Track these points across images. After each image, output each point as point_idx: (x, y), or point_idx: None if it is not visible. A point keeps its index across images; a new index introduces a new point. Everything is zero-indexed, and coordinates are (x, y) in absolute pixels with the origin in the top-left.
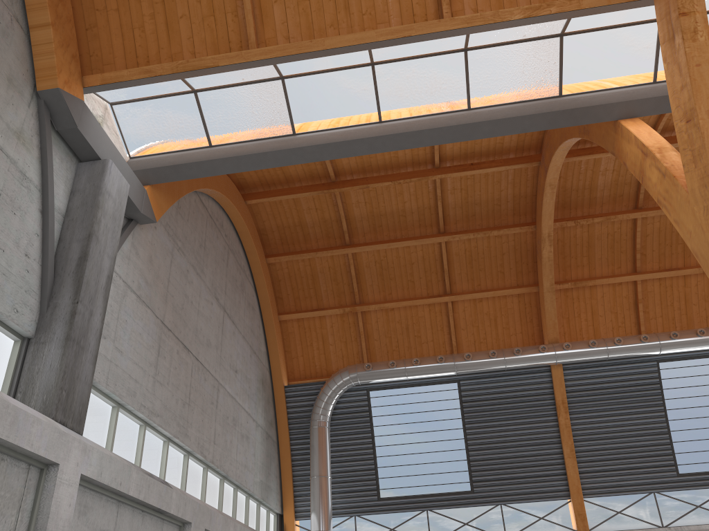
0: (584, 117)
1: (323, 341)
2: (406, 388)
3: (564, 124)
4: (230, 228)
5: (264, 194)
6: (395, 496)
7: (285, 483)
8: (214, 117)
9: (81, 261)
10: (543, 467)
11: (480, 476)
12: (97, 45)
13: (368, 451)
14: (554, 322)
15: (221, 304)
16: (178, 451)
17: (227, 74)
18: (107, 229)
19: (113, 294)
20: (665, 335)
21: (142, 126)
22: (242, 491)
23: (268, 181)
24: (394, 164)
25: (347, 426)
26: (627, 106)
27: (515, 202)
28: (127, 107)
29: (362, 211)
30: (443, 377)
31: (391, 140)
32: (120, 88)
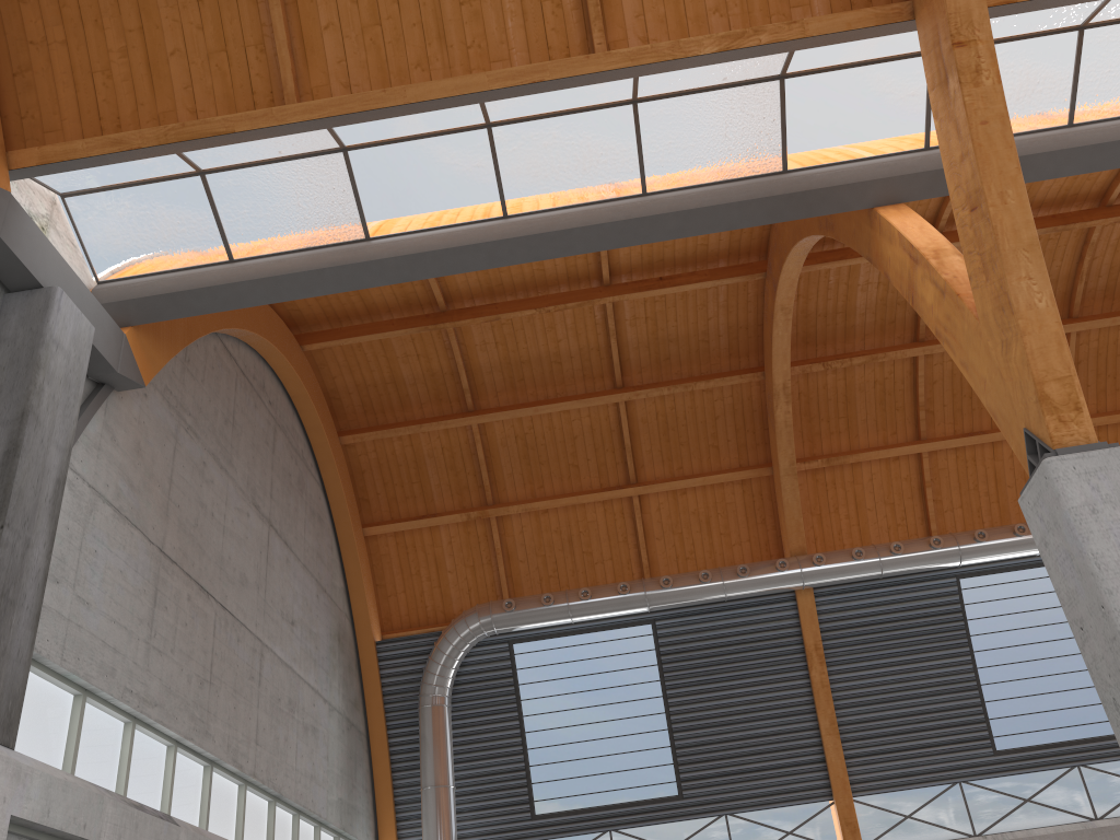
0: (823, 203)
1: (437, 567)
2: (571, 637)
3: (792, 215)
4: (277, 390)
5: (333, 334)
6: (559, 810)
7: (381, 800)
8: (236, 213)
9: (9, 458)
10: (790, 752)
11: (692, 772)
12: (32, 101)
13: (513, 741)
14: (799, 522)
15: (264, 515)
16: (195, 761)
17: (253, 144)
18: (55, 402)
19: (71, 508)
20: (966, 536)
21: (116, 230)
22: (308, 819)
23: (338, 313)
24: (539, 281)
25: (479, 702)
26: (887, 186)
27: (731, 336)
28: (89, 200)
29: (492, 357)
30: (629, 617)
31: (523, 246)
32: (72, 169)
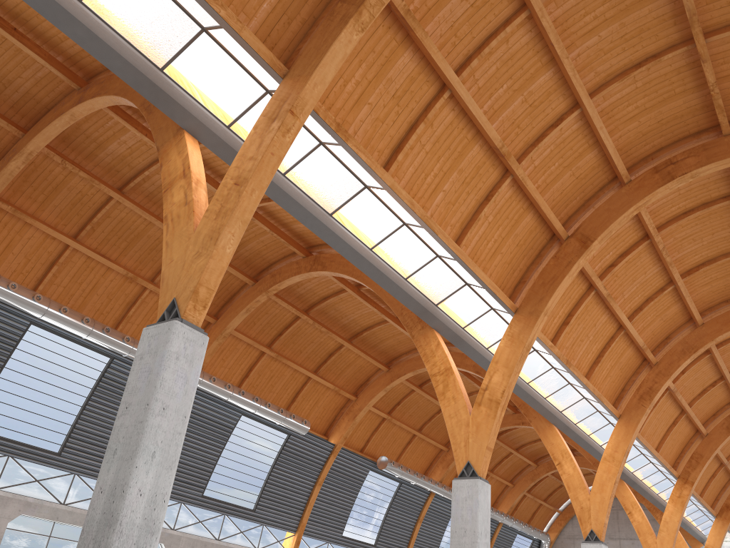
0: (164, 104)
1: None
2: None
3: (146, 94)
4: None
5: None
6: None
7: None
8: None
9: None
10: None
11: None
12: None
13: None
14: None
15: None
16: None
17: None
18: None
19: None
20: (56, 306)
21: None
22: None
23: None
24: None
25: None
26: (198, 127)
27: (24, 98)
28: None
29: None
30: None
31: None
32: None
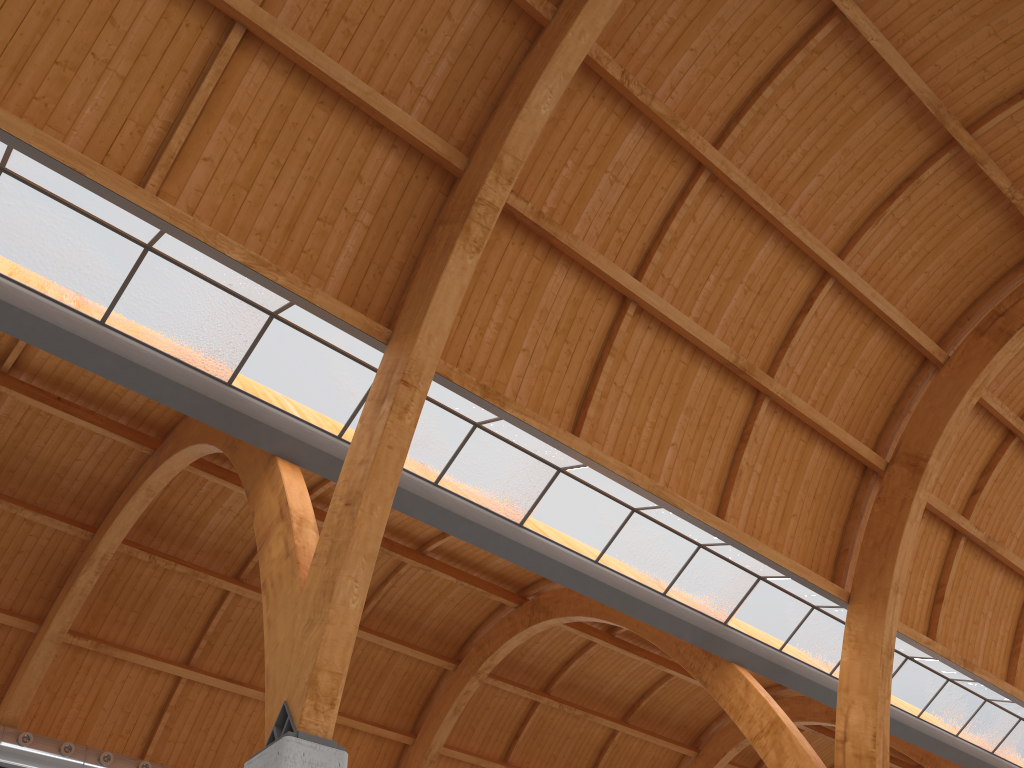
0: (241, 428)
1: None
2: None
3: (213, 421)
4: None
5: None
6: None
7: None
8: None
9: None
10: None
11: None
12: None
13: None
14: (31, 692)
15: None
16: None
17: None
18: None
19: None
20: None
21: None
22: None
23: None
24: None
25: None
26: (296, 446)
27: (87, 486)
28: None
29: None
30: None
31: None
32: None
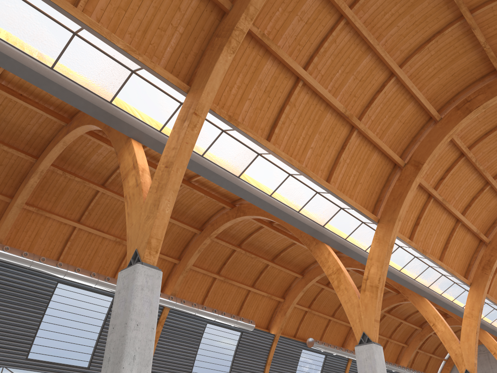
0: (115, 124)
1: None
2: None
3: (102, 119)
4: None
5: None
6: None
7: None
8: None
9: None
10: None
11: None
12: None
13: None
14: (8, 229)
15: None
16: None
17: None
18: None
19: None
20: (72, 268)
21: None
22: None
23: None
24: None
25: None
26: (140, 134)
27: (33, 137)
28: None
29: None
30: None
31: None
32: None
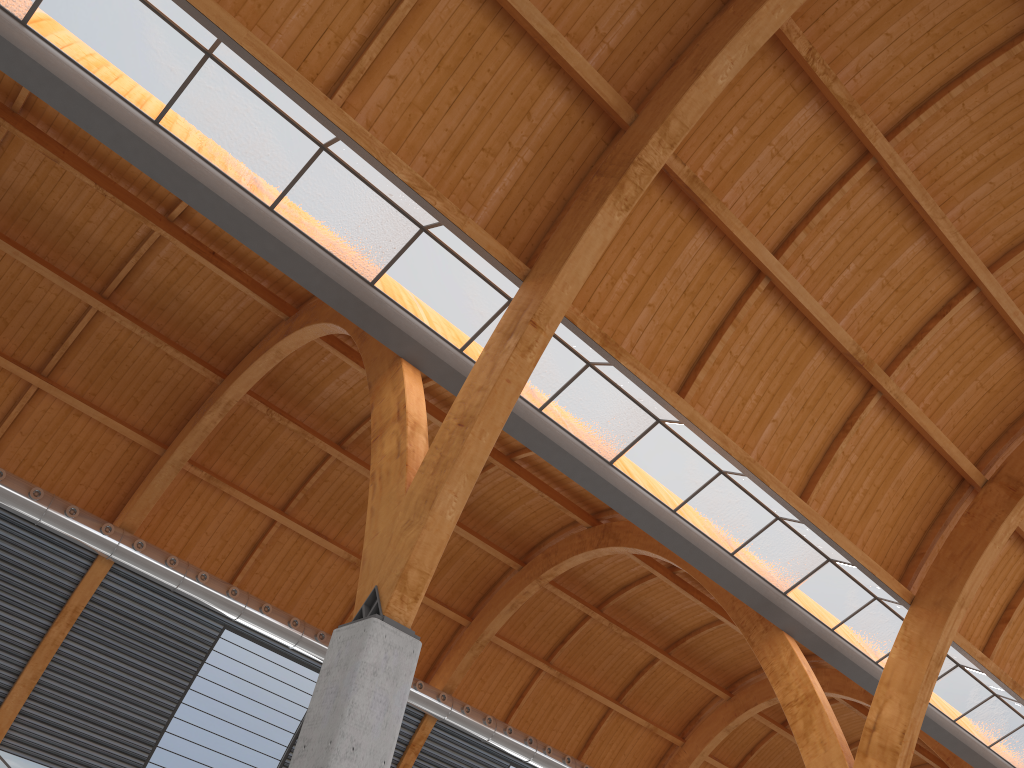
0: (375, 327)
1: None
2: None
3: (352, 316)
4: None
5: None
6: None
7: None
8: None
9: None
10: None
11: None
12: None
13: None
14: (149, 506)
15: None
16: None
17: None
18: None
19: None
20: (256, 602)
21: None
22: None
23: None
24: (119, 167)
25: None
26: (420, 353)
27: (224, 335)
28: None
29: (18, 181)
30: None
31: (150, 157)
32: None
